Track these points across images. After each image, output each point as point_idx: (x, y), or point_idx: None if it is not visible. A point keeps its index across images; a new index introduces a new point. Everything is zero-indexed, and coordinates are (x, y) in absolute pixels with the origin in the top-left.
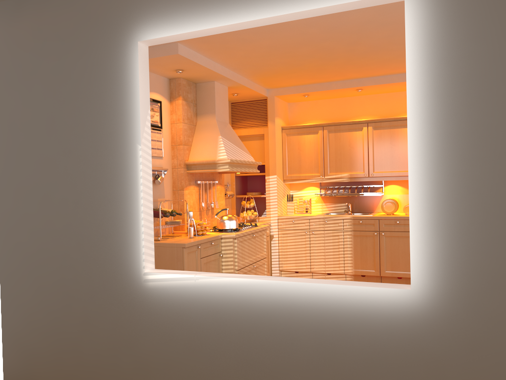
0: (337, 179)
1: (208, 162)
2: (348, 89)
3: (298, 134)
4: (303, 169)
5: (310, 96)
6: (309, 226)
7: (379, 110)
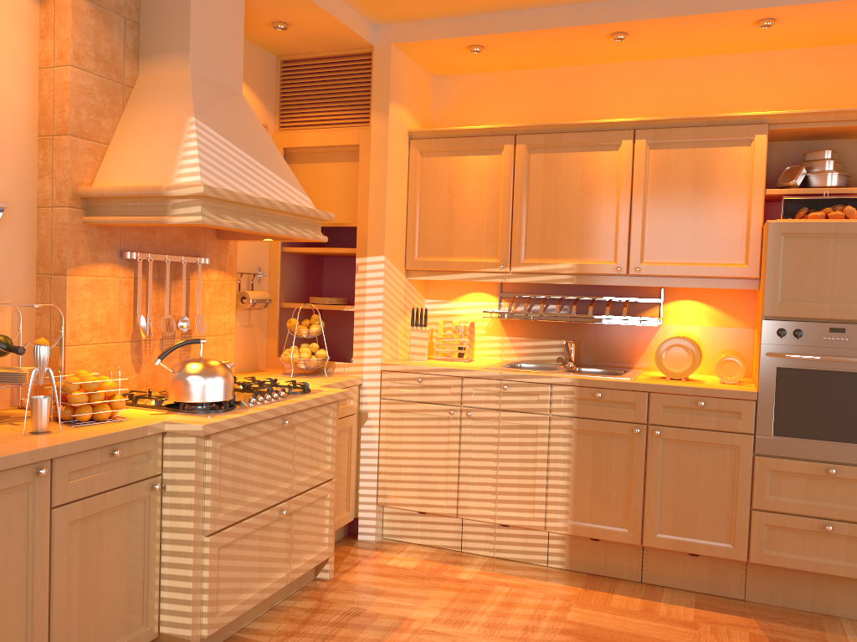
0: (544, 276)
1: (141, 191)
2: (588, 32)
3: (450, 153)
4: (458, 245)
5: (486, 54)
6: (461, 396)
7: (666, 102)
